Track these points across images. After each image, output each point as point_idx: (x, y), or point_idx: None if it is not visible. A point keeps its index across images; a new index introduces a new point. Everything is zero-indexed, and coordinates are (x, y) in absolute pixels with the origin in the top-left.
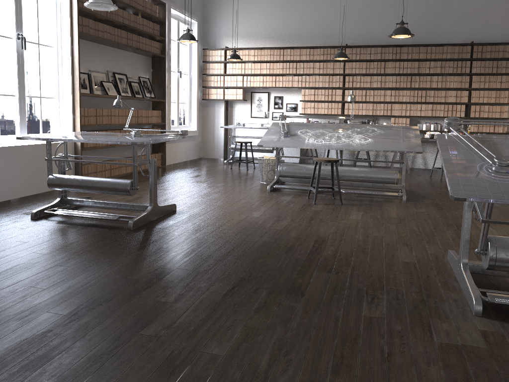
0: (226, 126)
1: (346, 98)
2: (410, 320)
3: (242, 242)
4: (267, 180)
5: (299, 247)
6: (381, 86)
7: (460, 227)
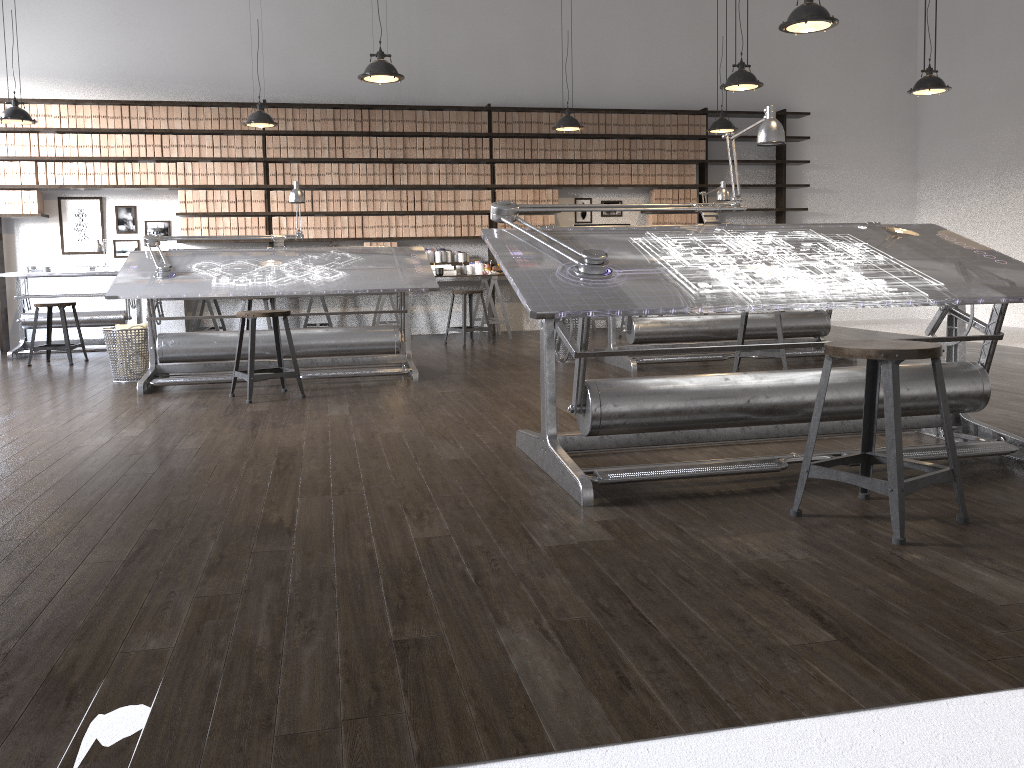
0: (4, 273)
1: (274, 207)
2: (492, 530)
3: (124, 479)
4: (128, 376)
5: (251, 468)
6: (341, 182)
7: (520, 404)
